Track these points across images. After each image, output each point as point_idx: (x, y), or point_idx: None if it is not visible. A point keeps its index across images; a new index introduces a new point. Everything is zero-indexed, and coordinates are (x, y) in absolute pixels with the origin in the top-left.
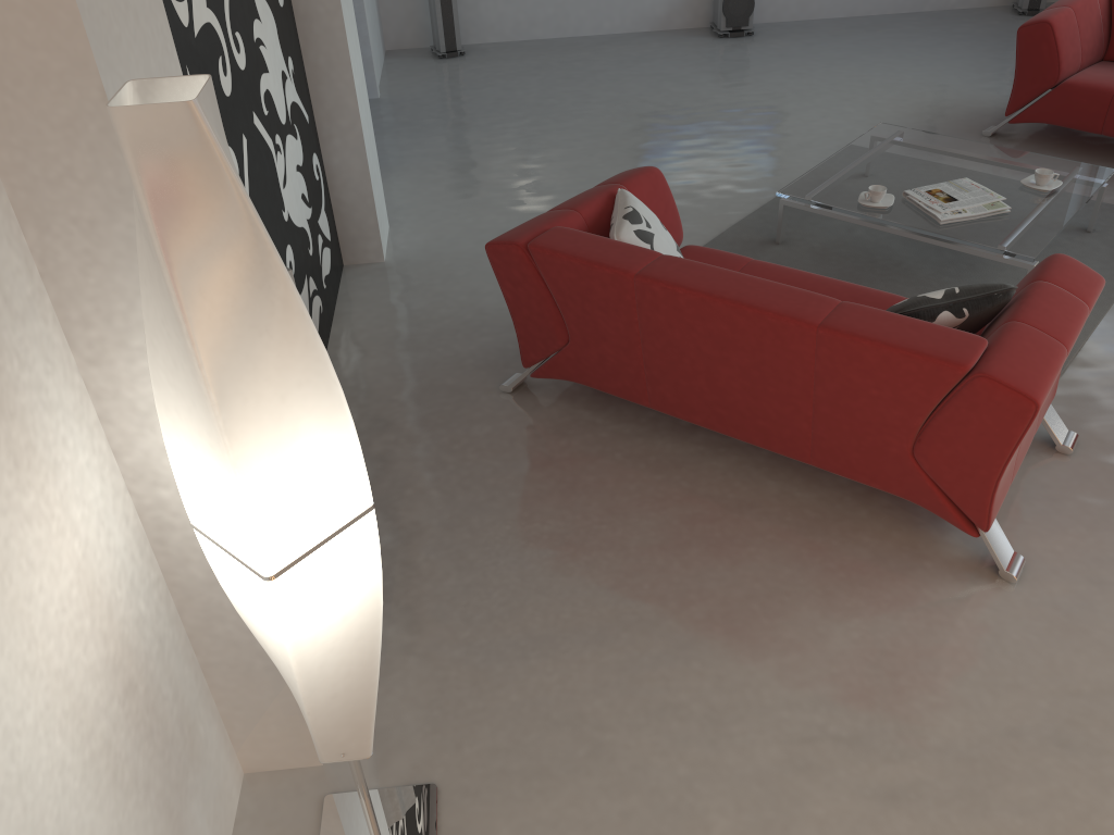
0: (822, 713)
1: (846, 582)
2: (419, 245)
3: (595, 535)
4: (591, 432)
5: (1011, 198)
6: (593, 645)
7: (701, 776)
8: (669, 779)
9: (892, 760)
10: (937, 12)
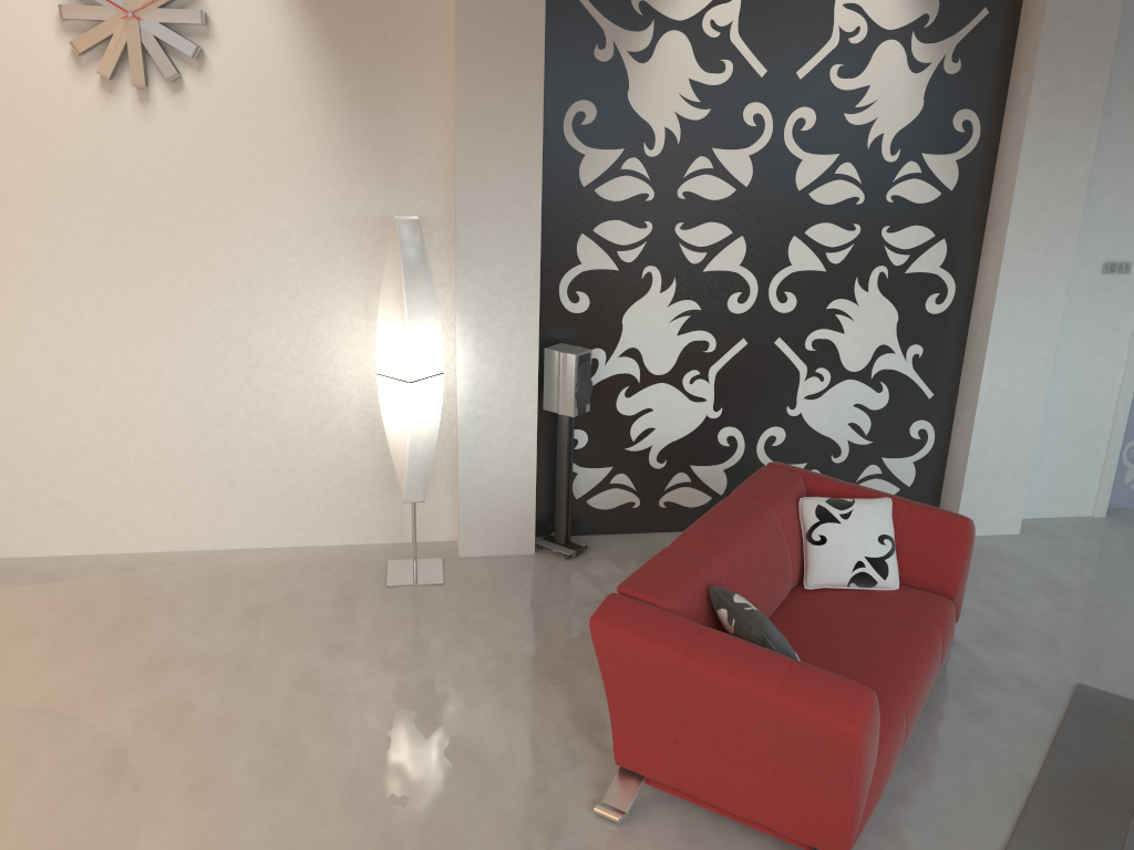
0: (473, 702)
1: (591, 727)
2: (995, 548)
3: None
4: None
5: None
6: (531, 625)
7: (435, 656)
8: (435, 647)
9: (435, 724)
10: None
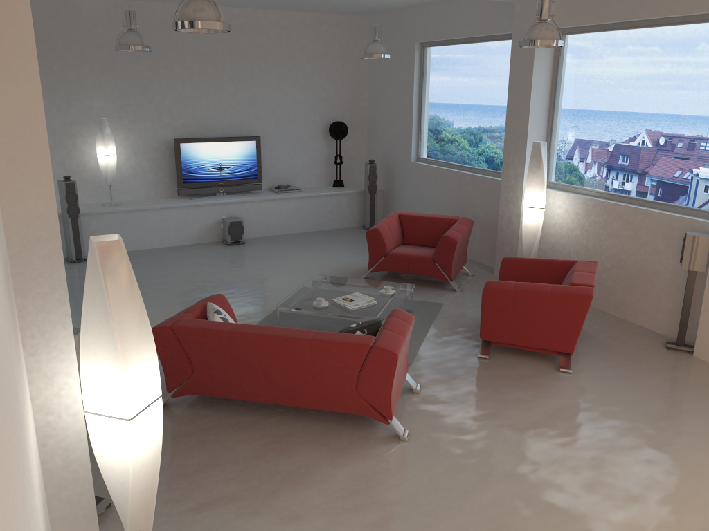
0: (341, 502)
1: (340, 454)
2: None
3: (221, 458)
4: (207, 418)
5: (376, 298)
6: (232, 500)
7: None
8: None
9: (372, 511)
10: (330, 230)
